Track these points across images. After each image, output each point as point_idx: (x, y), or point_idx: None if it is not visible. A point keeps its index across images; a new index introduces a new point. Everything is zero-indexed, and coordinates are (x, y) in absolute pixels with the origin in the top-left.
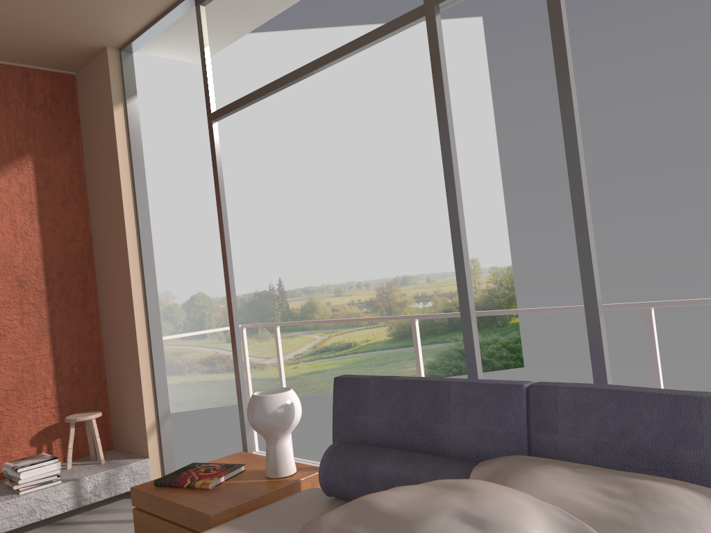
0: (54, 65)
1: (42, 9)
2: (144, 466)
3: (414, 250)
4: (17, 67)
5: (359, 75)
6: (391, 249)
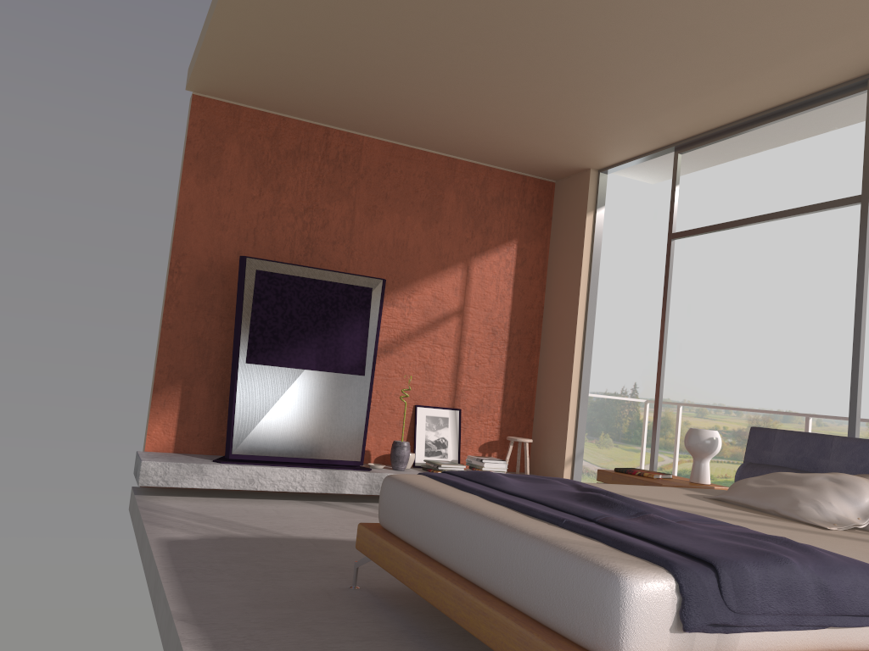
0: (544, 175)
1: (563, 146)
2: None
3: (806, 383)
4: (519, 175)
5: (775, 169)
6: (777, 376)
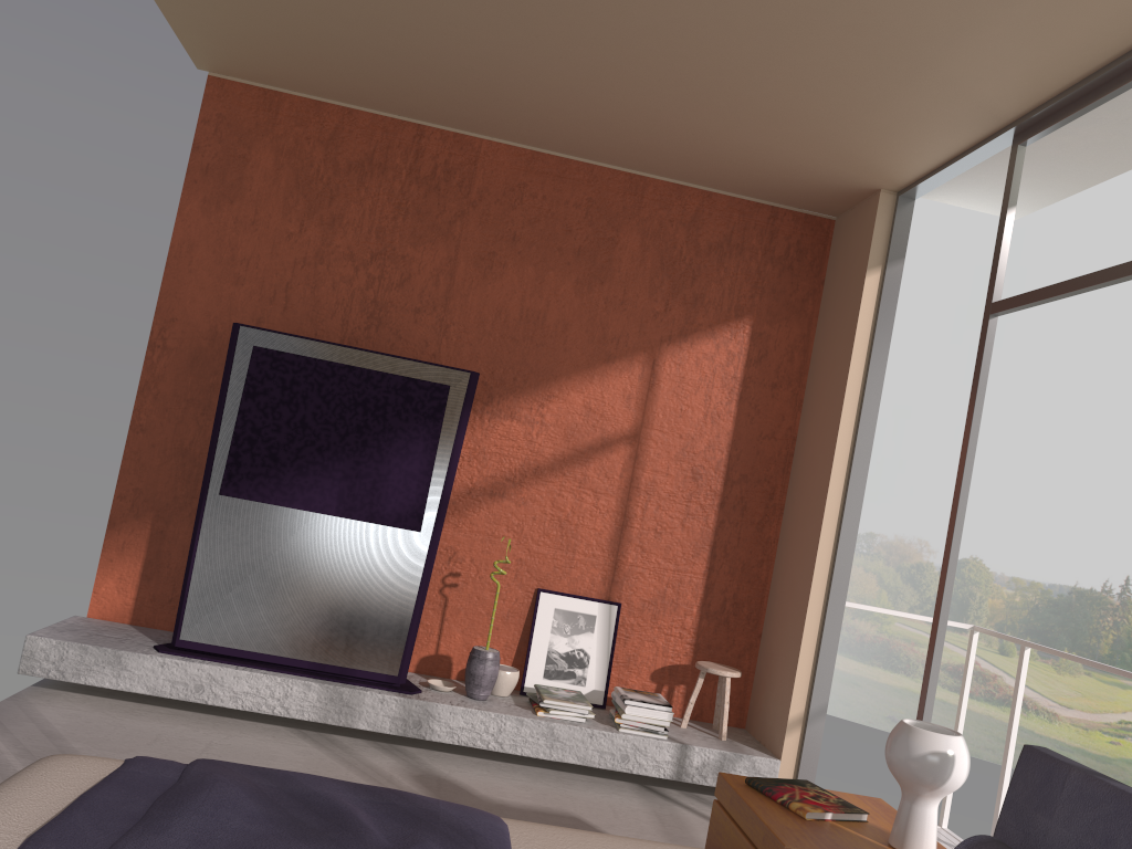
0: (810, 206)
1: (805, 142)
2: (771, 768)
3: None
4: (765, 206)
5: None
6: None
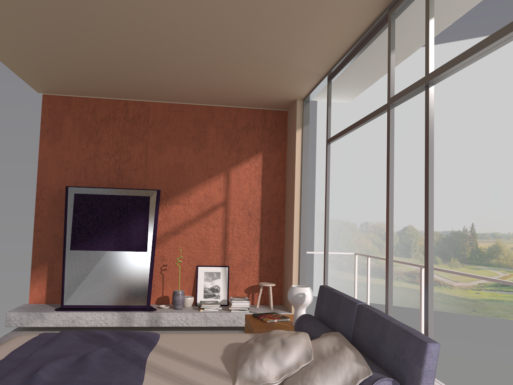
0: (277, 107)
1: (262, 89)
2: None
3: None
4: (260, 110)
5: None
6: None
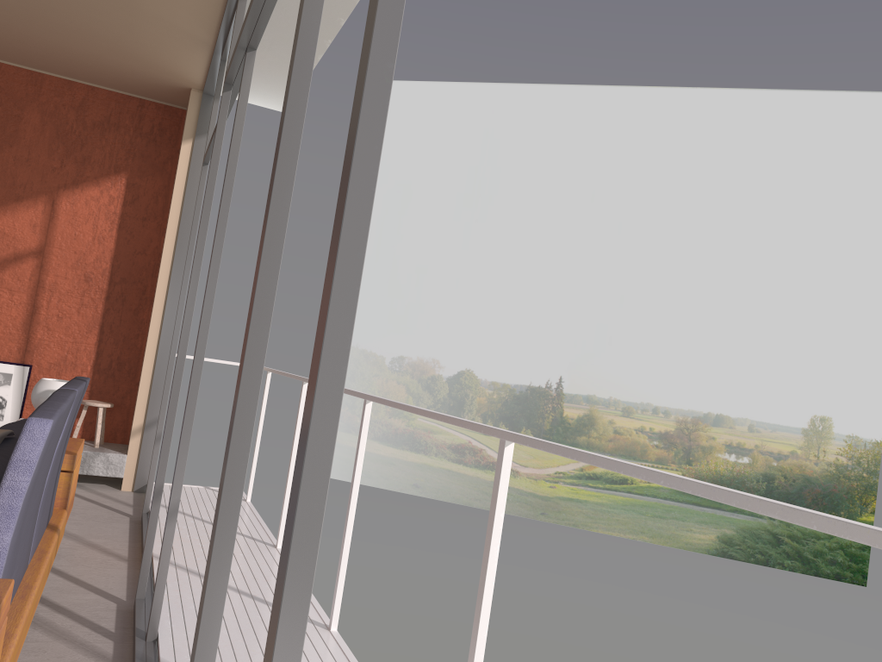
0: (165, 99)
1: (117, 53)
2: (120, 460)
3: (740, 385)
4: (135, 98)
5: (721, 151)
6: (710, 376)
